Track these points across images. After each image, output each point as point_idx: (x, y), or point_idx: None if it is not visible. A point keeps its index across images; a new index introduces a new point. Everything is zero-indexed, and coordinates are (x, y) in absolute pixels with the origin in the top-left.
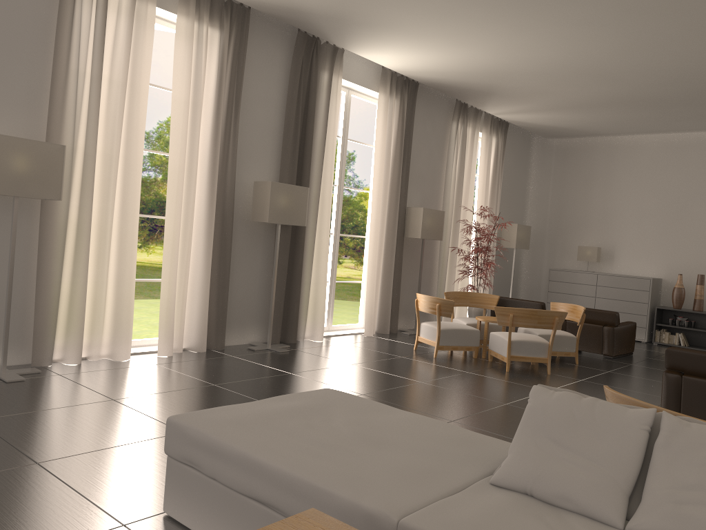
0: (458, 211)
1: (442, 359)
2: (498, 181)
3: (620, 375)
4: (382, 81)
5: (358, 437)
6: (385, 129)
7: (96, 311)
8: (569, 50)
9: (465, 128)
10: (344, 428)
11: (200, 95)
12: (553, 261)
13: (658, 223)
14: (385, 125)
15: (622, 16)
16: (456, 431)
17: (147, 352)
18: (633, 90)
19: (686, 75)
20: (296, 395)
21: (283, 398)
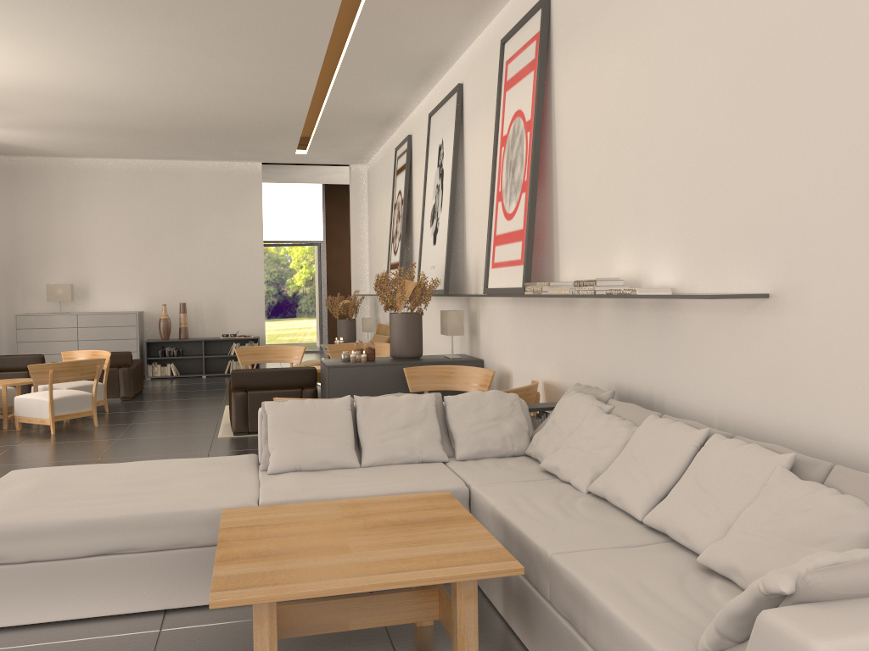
0: None
1: None
2: None
3: (158, 411)
4: None
5: (136, 483)
6: None
7: None
8: (73, 76)
9: None
10: (112, 483)
11: None
12: (13, 305)
13: (133, 253)
14: None
15: (145, 60)
16: (189, 461)
17: None
18: (119, 119)
19: (176, 113)
20: (3, 481)
21: None
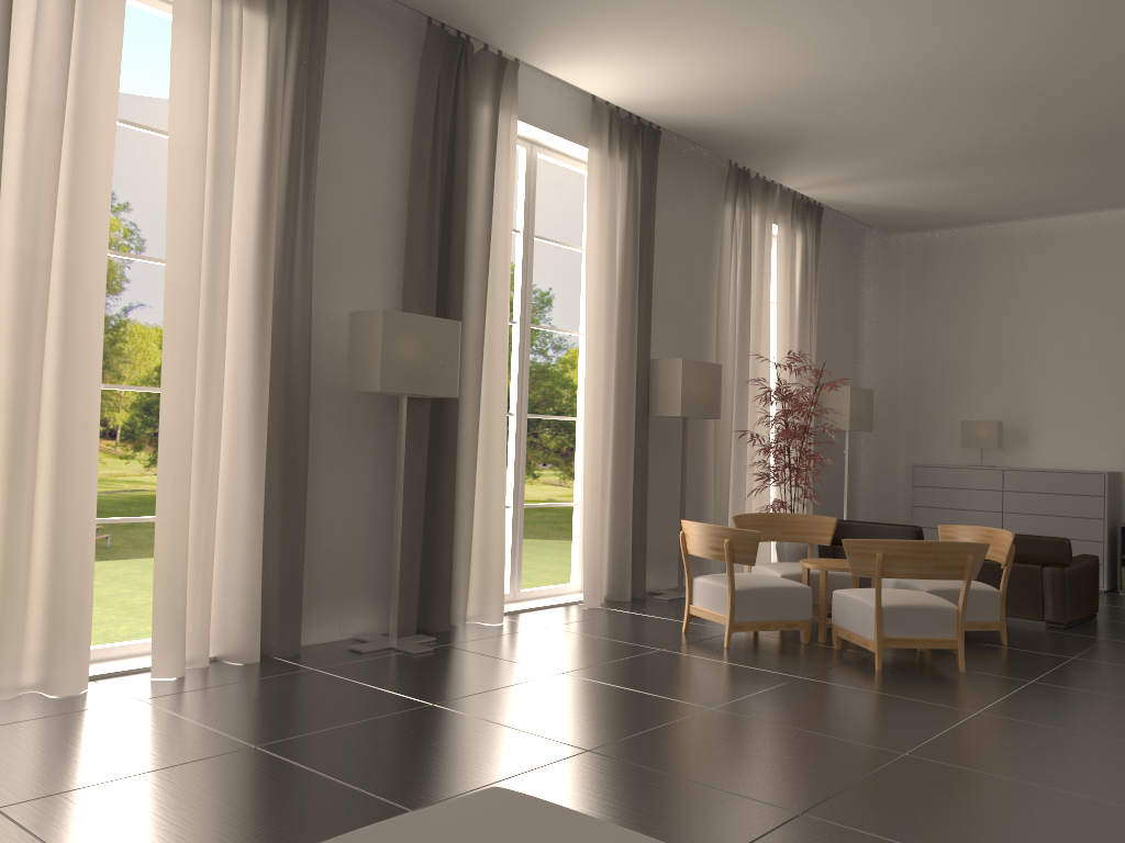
0: (745, 366)
1: (742, 651)
2: (811, 311)
3: (1101, 665)
4: (594, 125)
5: None
6: (603, 214)
7: (8, 591)
8: (953, 32)
9: (747, 214)
10: None
11: (229, 139)
12: (915, 451)
13: (1105, 371)
14: (604, 206)
15: None
16: None
17: (131, 672)
18: (1063, 120)
19: None
20: (405, 823)
21: (361, 842)
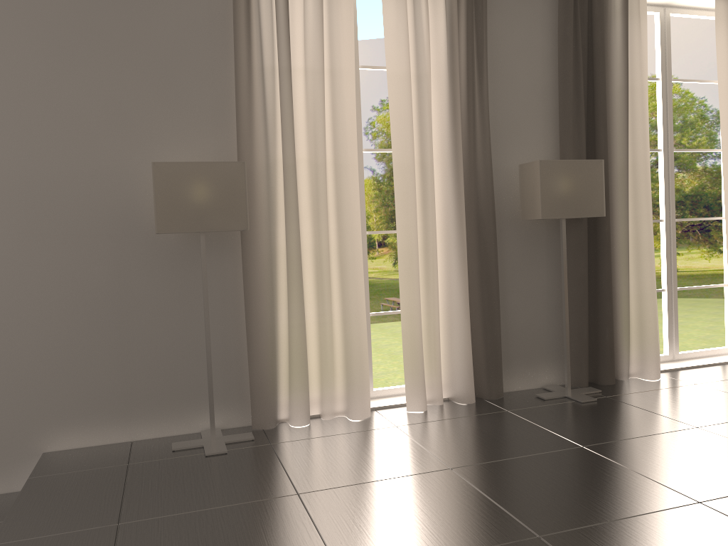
0: None
1: None
2: None
3: None
4: None
5: None
6: None
7: (322, 359)
8: None
9: None
10: None
11: (424, 64)
12: None
13: None
14: None
15: None
16: None
17: (397, 406)
18: None
19: None
20: None
21: None
